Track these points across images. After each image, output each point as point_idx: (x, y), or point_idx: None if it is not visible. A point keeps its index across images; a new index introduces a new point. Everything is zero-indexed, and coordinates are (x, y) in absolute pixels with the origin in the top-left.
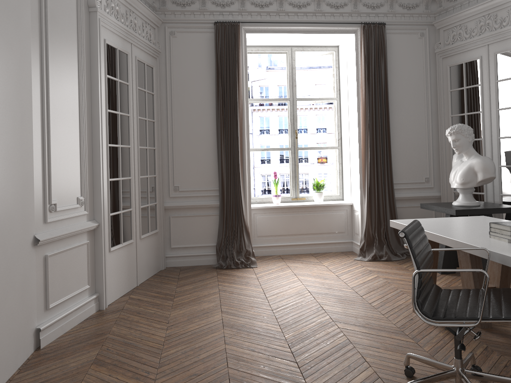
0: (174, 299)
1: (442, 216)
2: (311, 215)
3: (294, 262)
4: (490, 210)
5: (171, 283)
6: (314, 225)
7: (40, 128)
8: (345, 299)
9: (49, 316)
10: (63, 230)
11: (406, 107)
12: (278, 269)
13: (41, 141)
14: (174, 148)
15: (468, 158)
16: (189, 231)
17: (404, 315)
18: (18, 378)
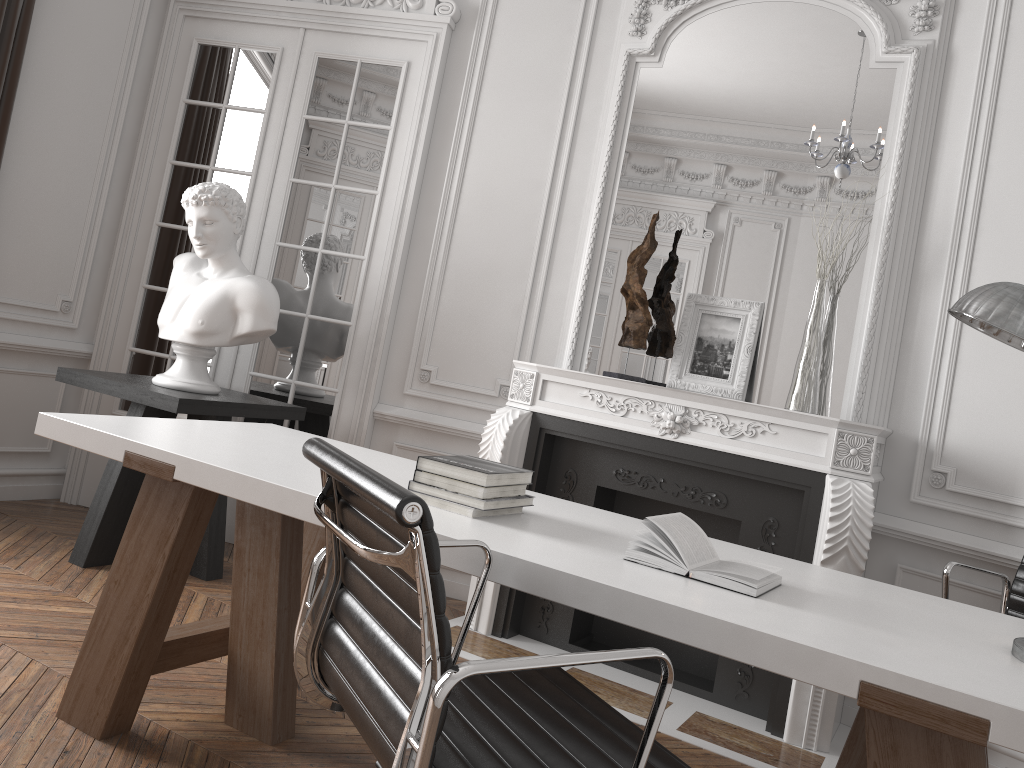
0: None
1: (83, 406)
2: None
3: None
4: (250, 408)
5: None
6: None
7: None
8: None
9: None
10: None
11: (62, 101)
12: None
13: None
14: None
15: (222, 274)
16: None
17: (35, 738)
18: None
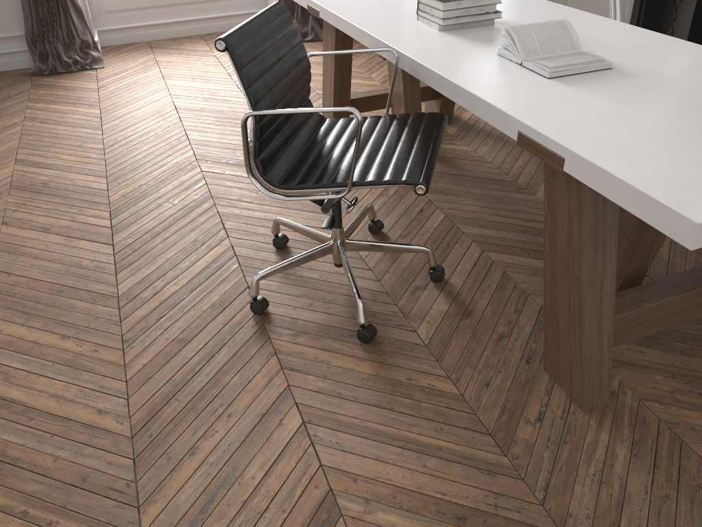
0: None
1: None
2: None
3: (168, 54)
4: None
5: None
6: None
7: None
8: (228, 117)
9: None
10: None
11: None
12: (139, 68)
13: None
14: None
15: None
16: None
17: None
18: None
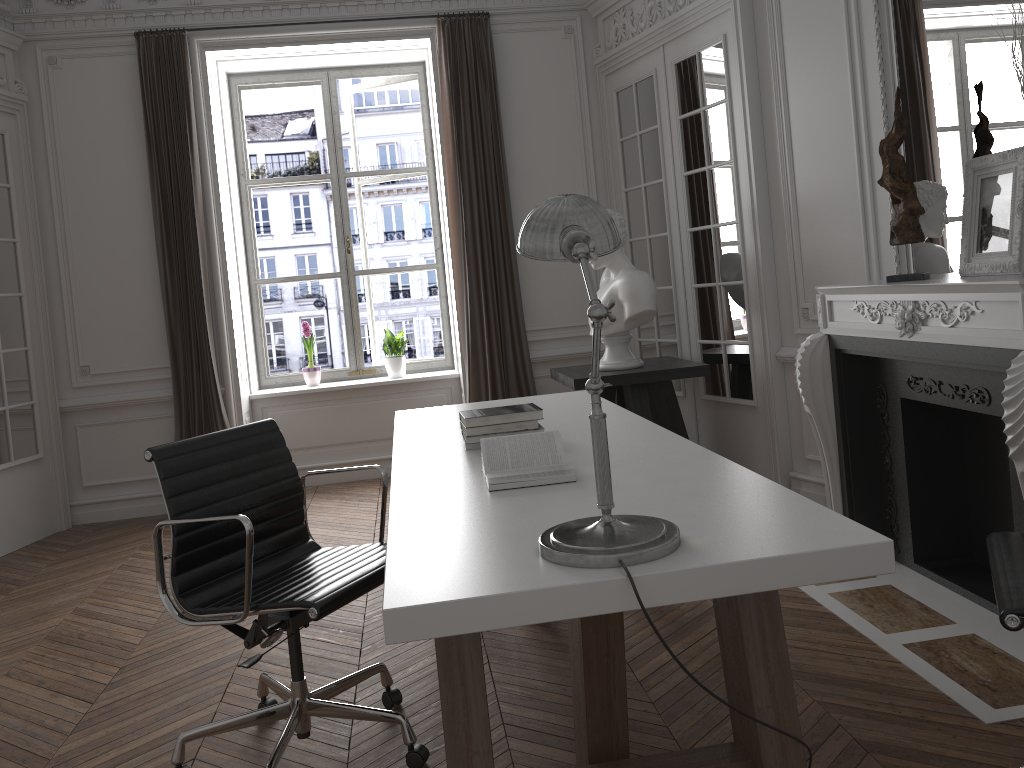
0: (14, 590)
1: None
2: (378, 403)
3: (328, 498)
4: (644, 375)
5: (47, 557)
6: (387, 423)
7: None
8: None
9: None
10: None
11: (545, 179)
12: None
13: None
14: (76, 290)
15: (615, 276)
16: (118, 452)
17: None
18: None
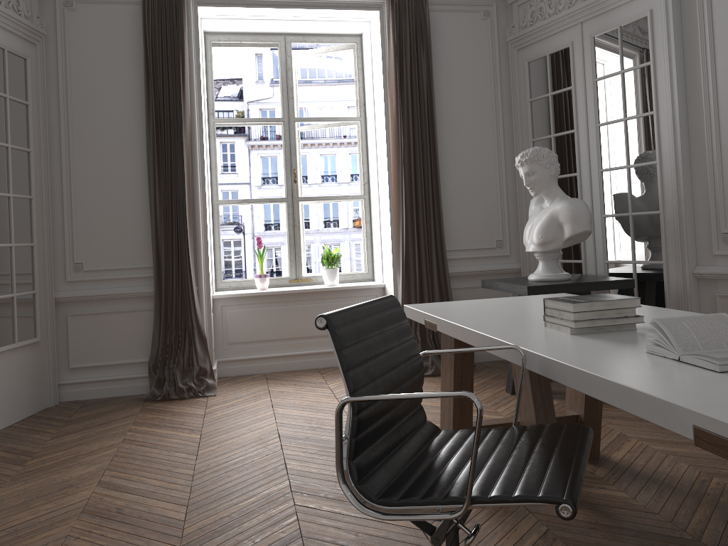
0: (29, 462)
1: None
2: (317, 305)
3: (282, 384)
4: (583, 285)
5: (47, 430)
6: None
7: None
8: (333, 447)
9: None
10: None
11: (464, 129)
12: (250, 397)
13: None
14: (75, 198)
15: (551, 203)
16: (102, 339)
17: None
18: None
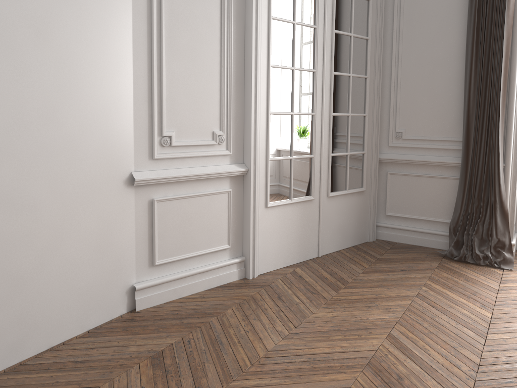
0: (342, 290)
1: None
2: None
3: None
4: None
5: (362, 263)
6: None
7: (145, 35)
8: None
9: (157, 274)
10: (182, 171)
11: None
12: None
13: (148, 53)
14: (400, 78)
15: None
16: (412, 197)
17: None
18: (72, 344)
